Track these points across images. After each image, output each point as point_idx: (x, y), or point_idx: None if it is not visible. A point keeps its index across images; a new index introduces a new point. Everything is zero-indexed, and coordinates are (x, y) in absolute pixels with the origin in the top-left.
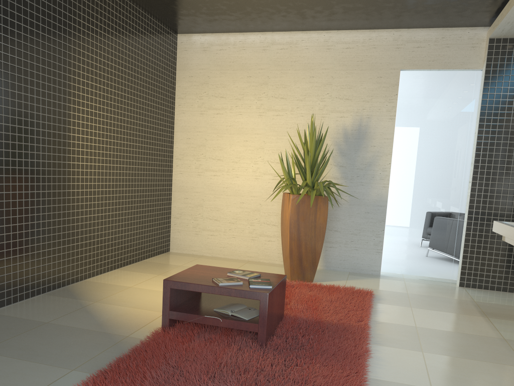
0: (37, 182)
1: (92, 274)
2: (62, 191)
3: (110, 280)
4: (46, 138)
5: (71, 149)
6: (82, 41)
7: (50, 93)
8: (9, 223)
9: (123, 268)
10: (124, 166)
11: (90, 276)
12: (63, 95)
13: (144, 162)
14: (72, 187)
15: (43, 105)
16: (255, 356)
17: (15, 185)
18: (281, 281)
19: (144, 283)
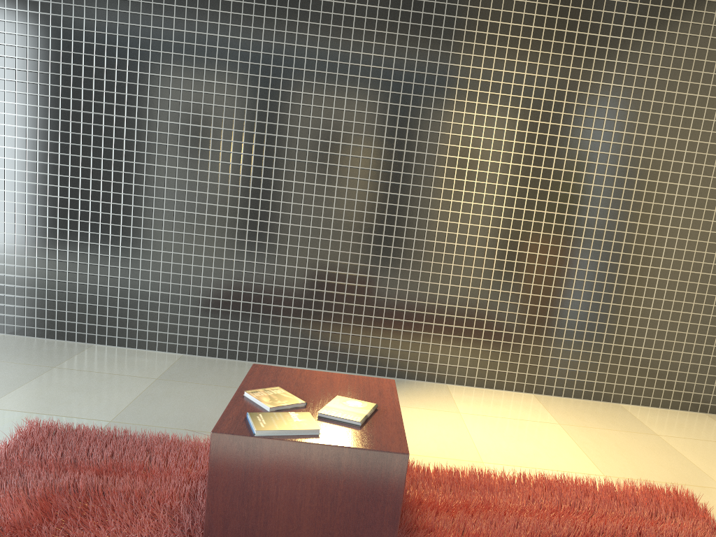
0: (368, 220)
1: (467, 381)
2: (415, 239)
3: (471, 397)
4: (393, 160)
5: (443, 179)
6: (493, 5)
7: (409, 96)
8: (314, 267)
9: (549, 397)
10: (585, 217)
11: (461, 382)
12: (436, 97)
13: (656, 215)
14: (437, 236)
15: (393, 114)
16: (136, 528)
17: (329, 220)
18: (342, 449)
19: (491, 419)
